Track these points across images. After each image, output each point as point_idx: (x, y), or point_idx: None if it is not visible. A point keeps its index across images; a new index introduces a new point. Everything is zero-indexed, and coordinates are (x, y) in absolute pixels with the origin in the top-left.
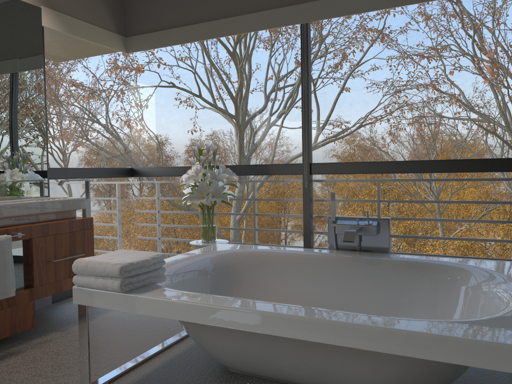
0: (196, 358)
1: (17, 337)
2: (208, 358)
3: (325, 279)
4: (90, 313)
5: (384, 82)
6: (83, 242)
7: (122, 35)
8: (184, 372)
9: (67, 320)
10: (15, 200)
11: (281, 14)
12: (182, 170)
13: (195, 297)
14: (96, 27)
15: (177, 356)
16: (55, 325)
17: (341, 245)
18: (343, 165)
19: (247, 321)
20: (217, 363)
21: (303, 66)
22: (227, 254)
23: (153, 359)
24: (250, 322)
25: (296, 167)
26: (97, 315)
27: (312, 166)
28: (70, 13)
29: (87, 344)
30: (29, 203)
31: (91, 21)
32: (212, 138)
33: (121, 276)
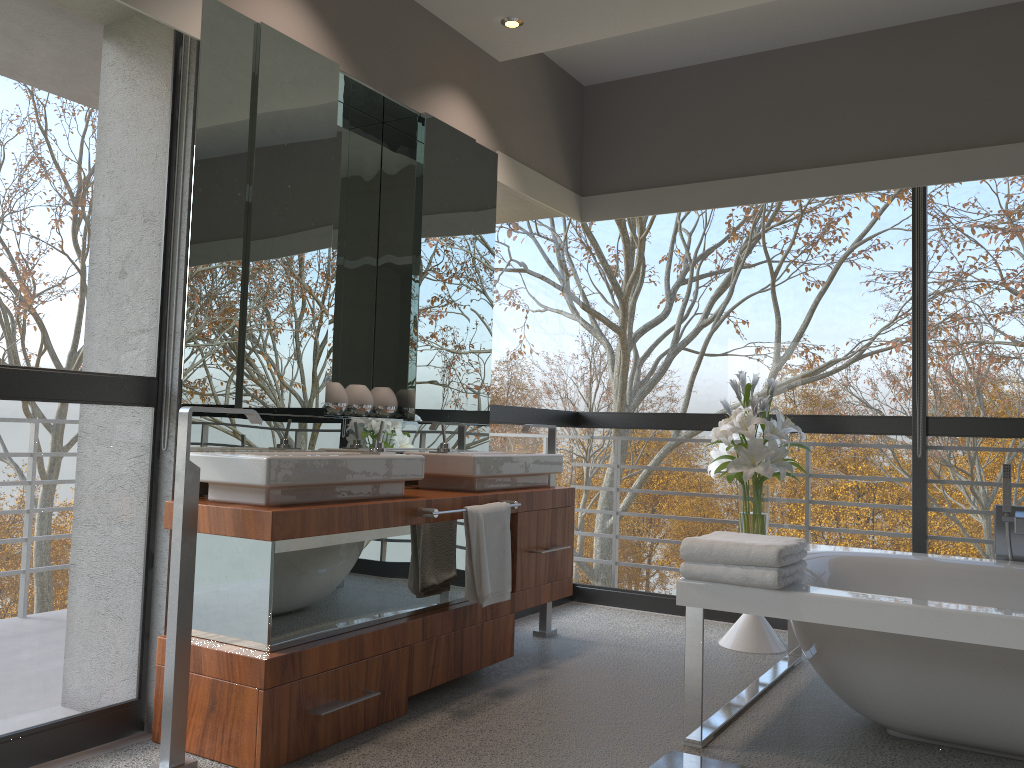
0: (818, 717)
1: (486, 670)
2: (837, 718)
3: (1010, 605)
4: (562, 647)
5: (902, 274)
6: (564, 527)
7: (577, 194)
8: (817, 732)
9: (537, 654)
10: (467, 453)
11: (877, 170)
12: (675, 420)
13: (901, 600)
14: (551, 182)
15: (781, 712)
16: (528, 660)
17: (1021, 553)
18: (991, 423)
19: (1014, 634)
20: (860, 726)
21: (916, 255)
22: (826, 558)
23: (747, 713)
24: (1018, 636)
25: (899, 422)
26: (579, 651)
27: (929, 421)
28: (524, 161)
29: (700, 669)
30: (510, 456)
31: (546, 172)
32: (508, 368)
33: (778, 564)
